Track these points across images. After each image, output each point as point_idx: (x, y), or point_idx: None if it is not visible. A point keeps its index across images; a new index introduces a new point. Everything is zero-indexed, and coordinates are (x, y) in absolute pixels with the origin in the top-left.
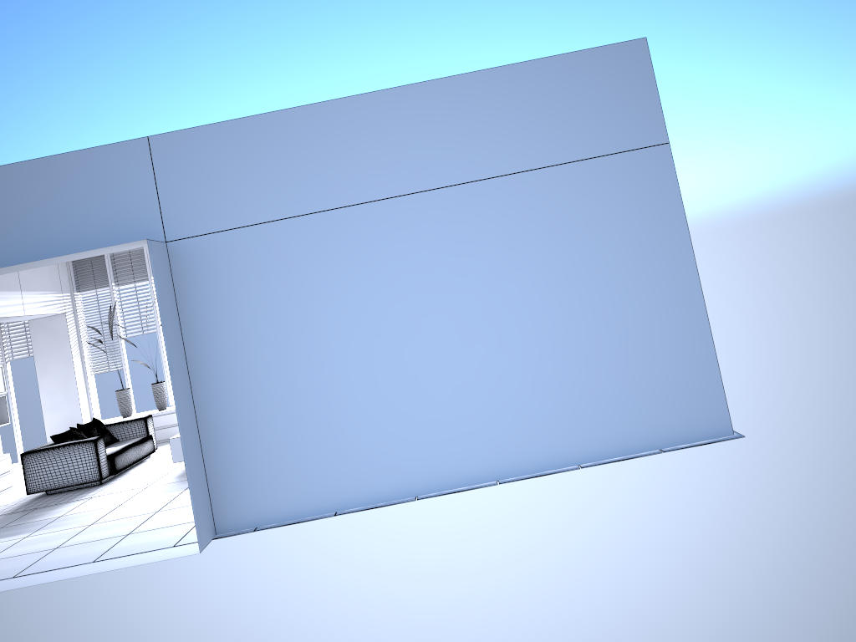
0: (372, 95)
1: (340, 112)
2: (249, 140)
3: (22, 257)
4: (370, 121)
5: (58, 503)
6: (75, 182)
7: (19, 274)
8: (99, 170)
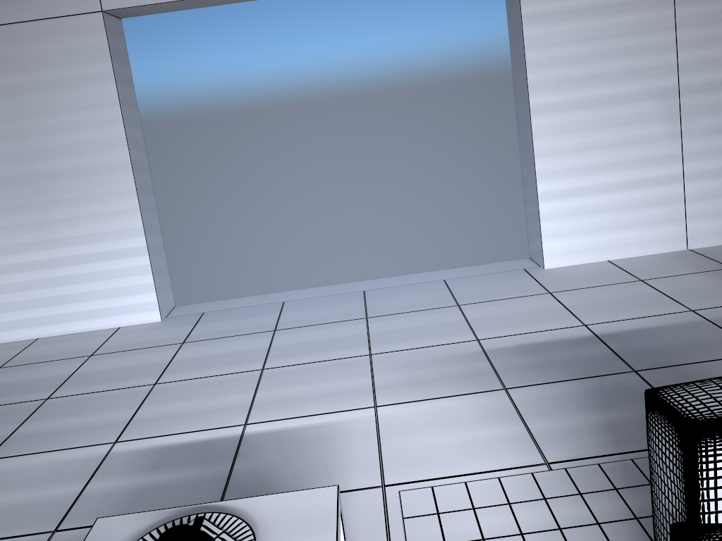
0: None
1: None
2: None
3: None
4: None
5: None
6: None
7: None
8: None
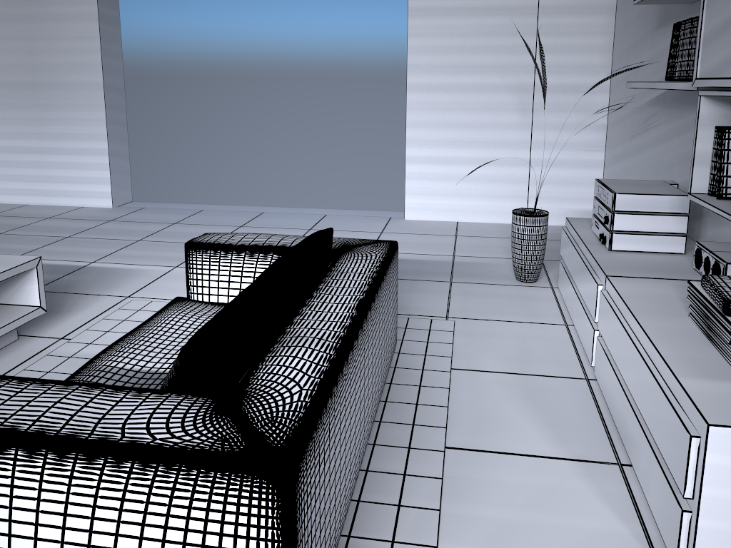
0: None
1: None
2: None
3: None
4: None
5: None
6: None
7: None
8: None
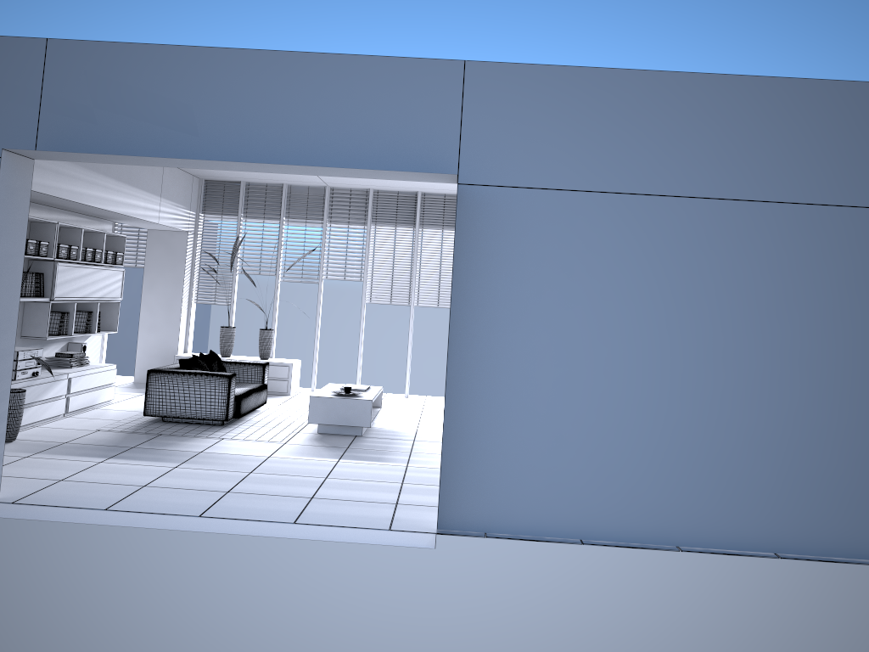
0: (730, 78)
1: (690, 88)
2: (578, 94)
3: (291, 158)
4: (722, 107)
5: (185, 435)
6: (371, 91)
7: (163, 179)
8: (401, 84)
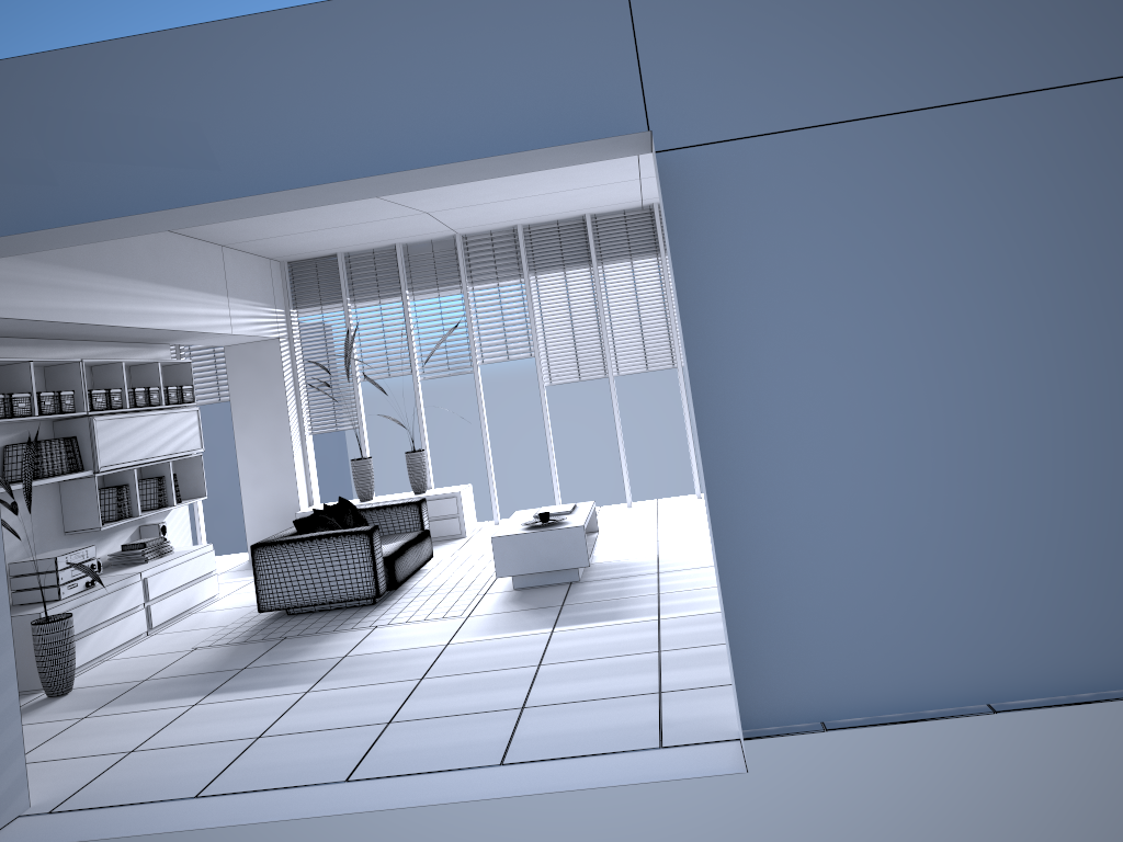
0: None
1: None
2: None
3: (373, 172)
4: None
5: (321, 632)
6: (478, 33)
7: (225, 271)
8: (525, 10)
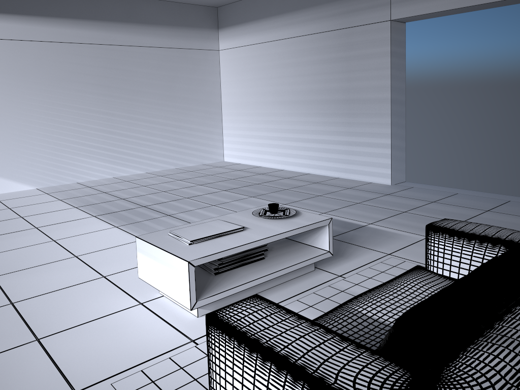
0: None
1: None
2: None
3: None
4: None
5: None
6: None
7: None
8: None
